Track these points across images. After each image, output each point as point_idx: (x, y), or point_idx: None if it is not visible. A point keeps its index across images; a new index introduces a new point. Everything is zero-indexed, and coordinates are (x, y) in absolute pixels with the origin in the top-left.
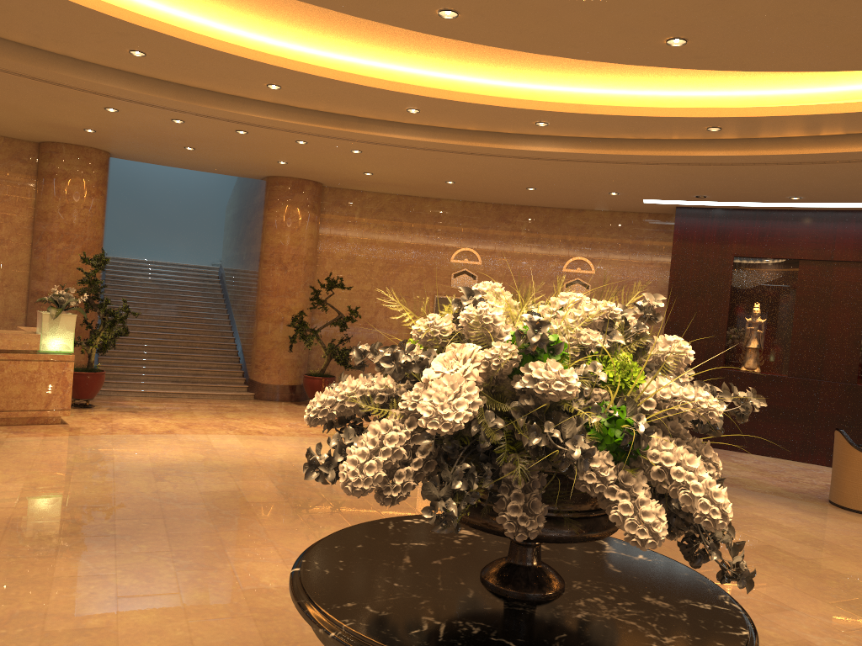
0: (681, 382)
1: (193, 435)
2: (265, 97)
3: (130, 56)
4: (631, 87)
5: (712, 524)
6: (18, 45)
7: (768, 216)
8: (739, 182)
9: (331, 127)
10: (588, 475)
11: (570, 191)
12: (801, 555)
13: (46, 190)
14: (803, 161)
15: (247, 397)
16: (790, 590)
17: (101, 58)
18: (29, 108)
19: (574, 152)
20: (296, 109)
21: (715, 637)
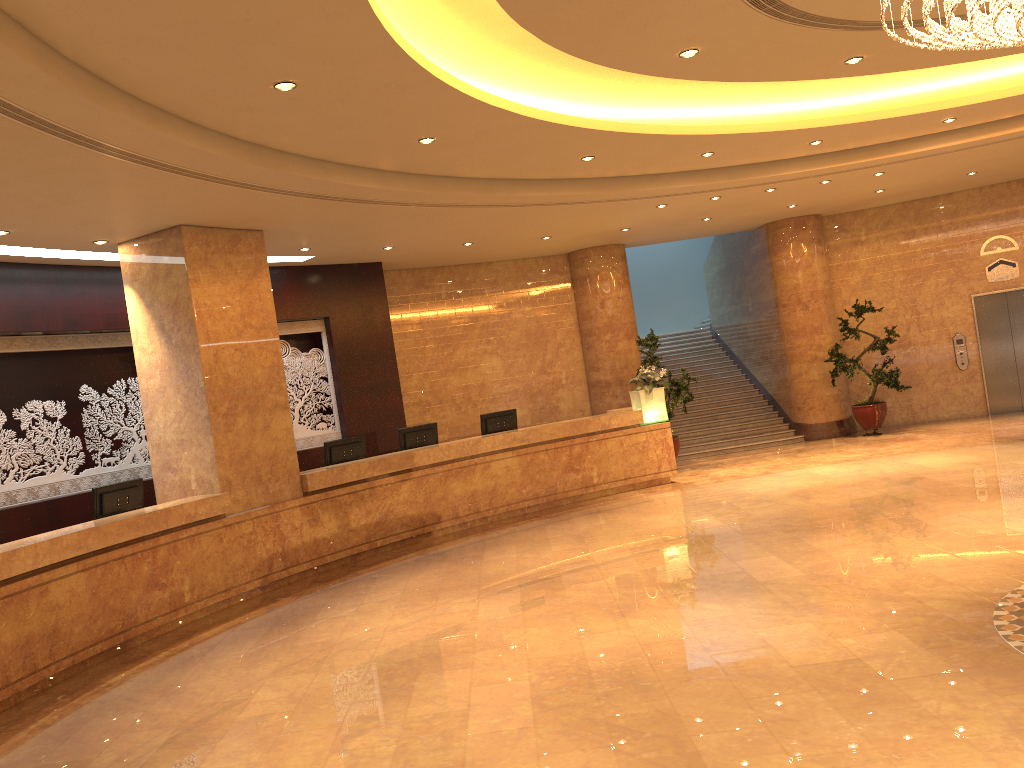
0: None
1: (790, 471)
2: (801, 153)
3: (698, 158)
4: None
5: None
6: (612, 178)
7: None
8: None
9: (863, 160)
10: None
11: None
12: None
13: (585, 292)
14: None
15: (798, 440)
16: None
17: (671, 167)
18: (589, 225)
19: None
20: (827, 155)
21: None
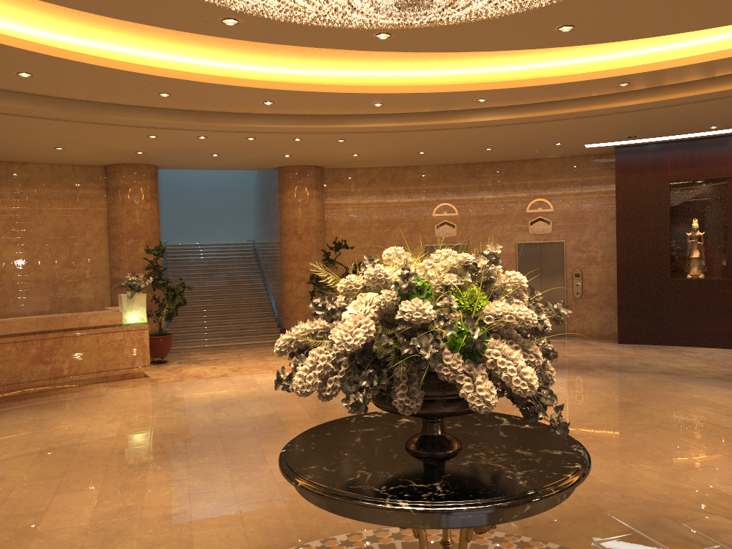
0: (518, 302)
1: (241, 376)
2: (263, 110)
3: (160, 97)
4: (550, 60)
5: (523, 392)
6: (80, 101)
7: (696, 144)
8: (659, 121)
9: (317, 126)
10: (445, 369)
11: (521, 146)
12: (727, 425)
13: (114, 201)
14: (705, 99)
15: None
16: (709, 453)
17: (139, 101)
18: (94, 143)
19: (513, 118)
20: (289, 116)
21: (554, 469)
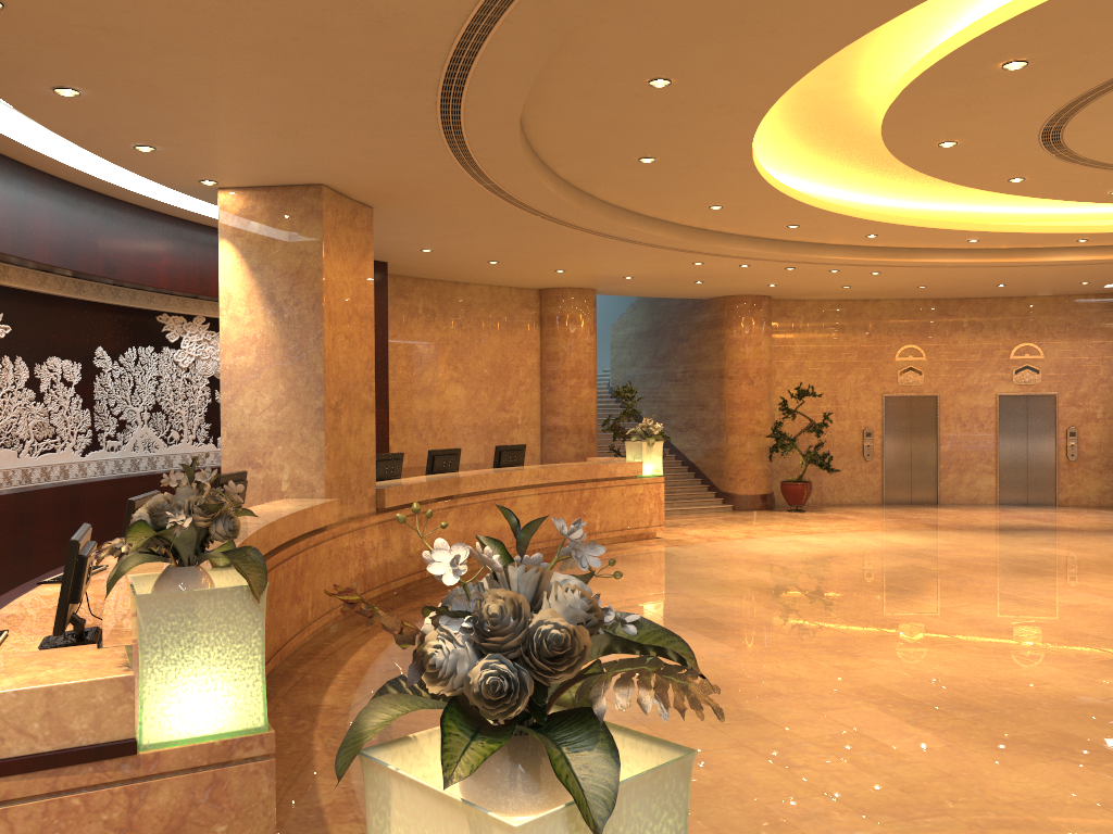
0: None
1: (773, 537)
2: (845, 242)
3: (779, 228)
4: None
5: None
6: (696, 229)
7: None
8: None
9: (887, 259)
10: None
11: (1039, 284)
12: None
13: (555, 332)
14: None
15: (727, 509)
16: None
17: (748, 230)
18: (613, 267)
19: (1099, 259)
20: (861, 248)
21: None
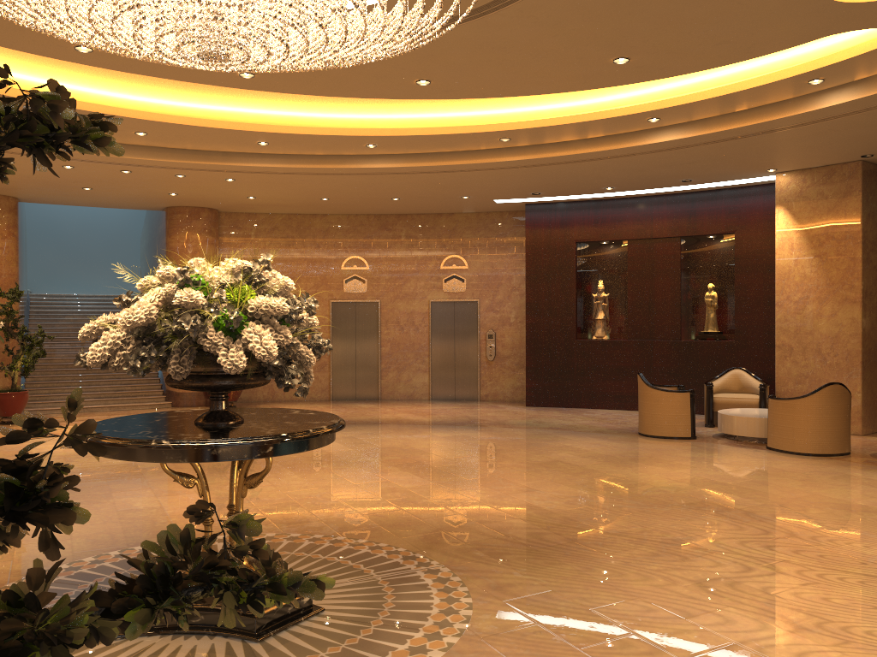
0: (283, 299)
1: None
2: (138, 141)
3: None
4: (435, 111)
5: (262, 357)
6: None
7: (600, 205)
8: (553, 179)
9: (199, 162)
10: (209, 343)
11: (429, 198)
12: (577, 463)
13: None
14: (583, 159)
15: (165, 405)
16: (545, 481)
17: None
18: None
19: (405, 166)
20: (167, 149)
21: (302, 428)
